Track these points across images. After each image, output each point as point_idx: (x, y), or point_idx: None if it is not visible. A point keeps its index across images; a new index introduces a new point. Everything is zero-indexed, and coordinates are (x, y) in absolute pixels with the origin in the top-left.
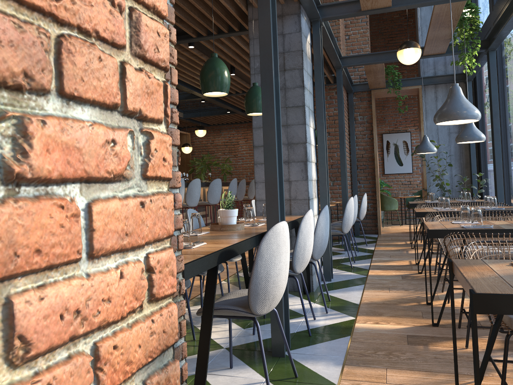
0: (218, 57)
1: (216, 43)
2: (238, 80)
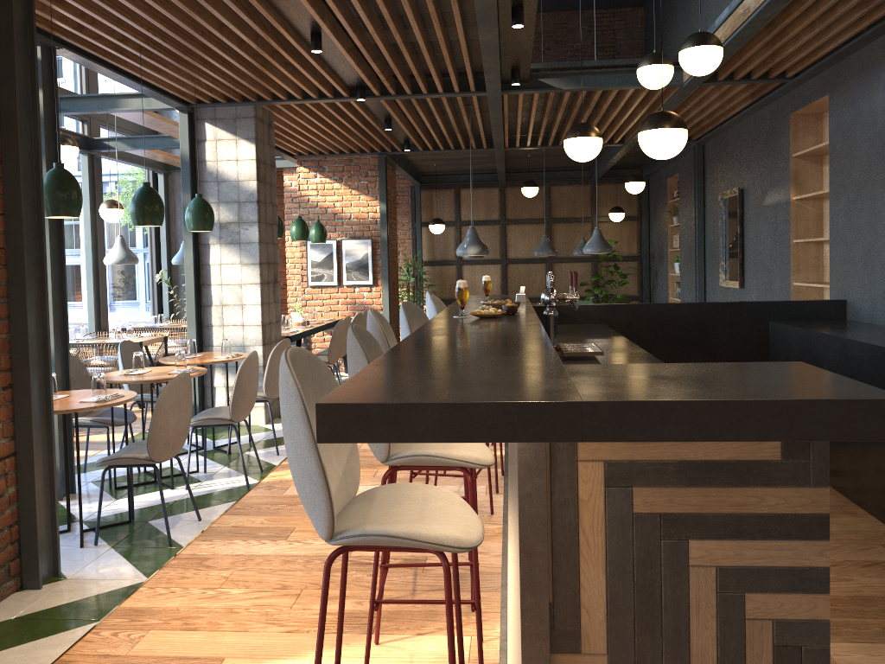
0: (336, 59)
1: (324, 92)
2: (311, 12)
